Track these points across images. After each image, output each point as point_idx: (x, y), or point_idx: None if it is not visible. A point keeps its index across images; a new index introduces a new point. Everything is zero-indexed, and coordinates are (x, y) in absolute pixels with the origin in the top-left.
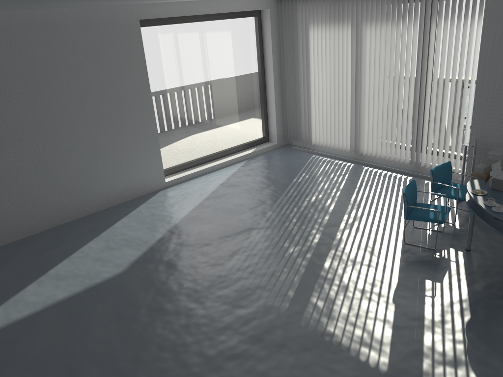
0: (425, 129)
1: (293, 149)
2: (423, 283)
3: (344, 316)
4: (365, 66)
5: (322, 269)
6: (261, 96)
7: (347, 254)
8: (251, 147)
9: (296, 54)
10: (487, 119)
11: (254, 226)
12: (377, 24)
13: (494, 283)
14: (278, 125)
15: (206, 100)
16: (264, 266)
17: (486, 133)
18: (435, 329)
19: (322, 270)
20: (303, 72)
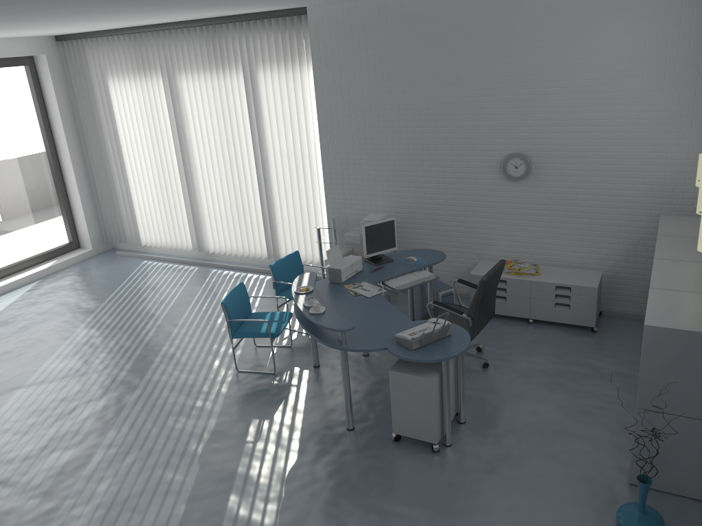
0: (277, 211)
1: (117, 256)
2: (247, 425)
3: (121, 499)
4: (189, 131)
5: (109, 432)
6: (55, 182)
7: (152, 401)
8: (50, 259)
9: (98, 118)
10: (341, 191)
11: (19, 383)
12: (195, 74)
13: (337, 406)
14: (89, 222)
15: None
16: (16, 447)
17: (343, 209)
18: (247, 488)
19: (109, 434)
20: (112, 144)
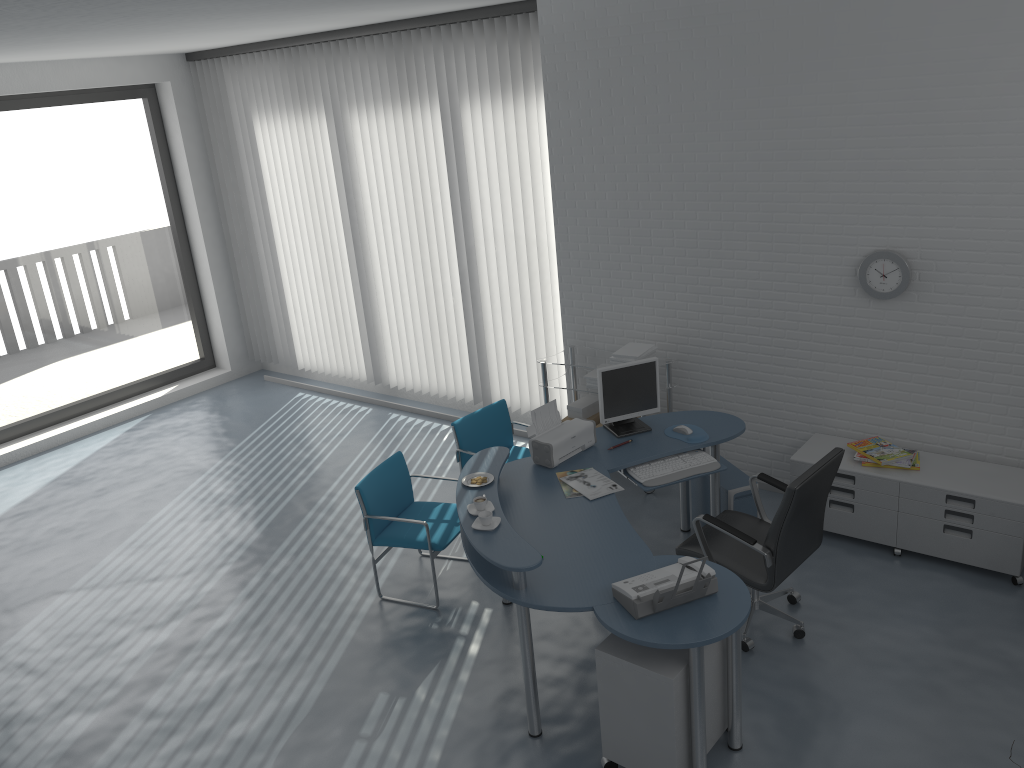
0: (489, 328)
1: (264, 382)
2: (368, 704)
3: None
4: (364, 199)
5: (158, 688)
6: (182, 270)
7: (238, 640)
8: (169, 383)
9: (241, 176)
10: (586, 302)
11: (65, 584)
12: (372, 110)
13: (523, 685)
14: (228, 331)
15: (28, 287)
16: (22, 697)
17: (589, 333)
18: None
19: (157, 693)
20: (259, 216)
